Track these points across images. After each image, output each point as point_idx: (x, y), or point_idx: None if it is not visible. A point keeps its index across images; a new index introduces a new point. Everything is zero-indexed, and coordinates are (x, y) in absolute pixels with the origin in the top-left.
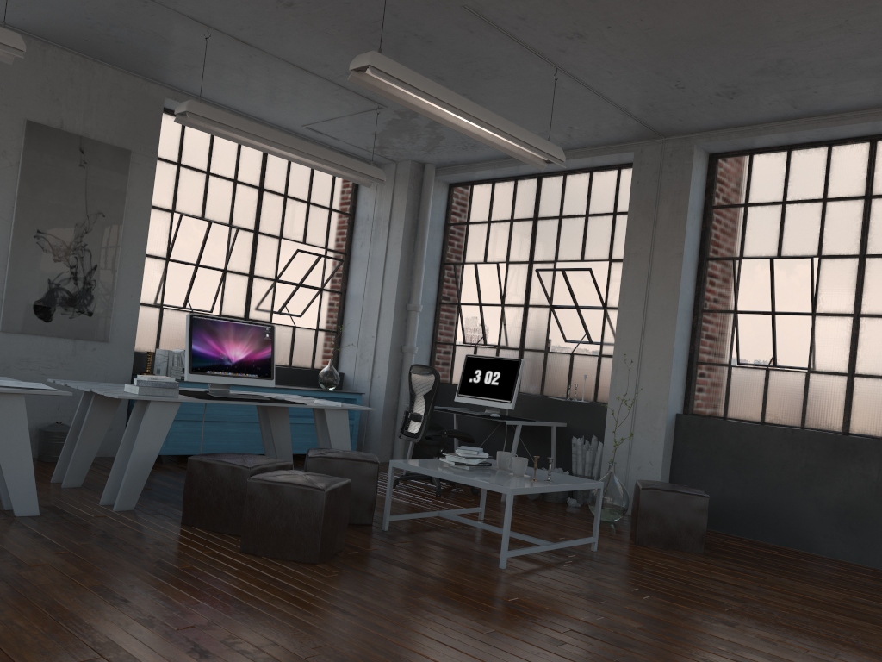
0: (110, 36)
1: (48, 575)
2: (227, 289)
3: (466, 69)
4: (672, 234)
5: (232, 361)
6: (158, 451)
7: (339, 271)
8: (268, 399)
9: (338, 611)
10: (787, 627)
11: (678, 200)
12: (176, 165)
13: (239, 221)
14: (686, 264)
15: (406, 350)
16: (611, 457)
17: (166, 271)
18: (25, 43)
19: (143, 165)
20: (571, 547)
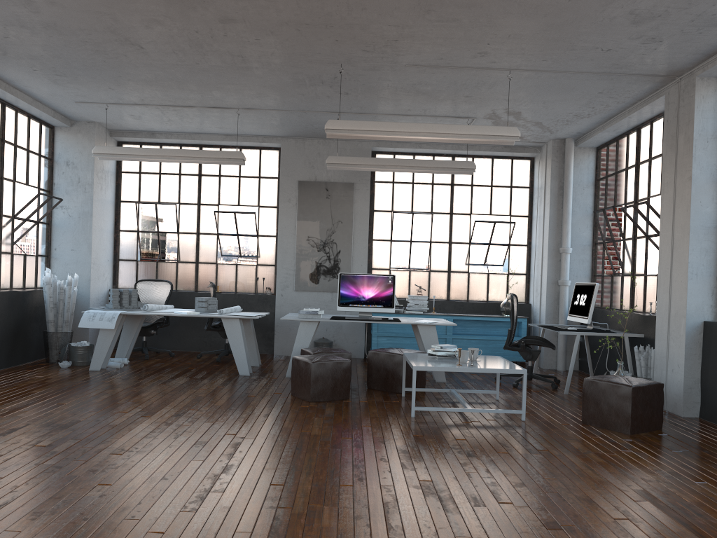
0: (318, 128)
1: (196, 391)
2: (433, 253)
3: (469, 88)
4: (685, 161)
5: (366, 298)
6: (307, 347)
7: (524, 230)
8: (380, 319)
9: (263, 415)
10: (511, 465)
11: (688, 130)
12: (391, 183)
13: (437, 209)
14: (698, 185)
15: (559, 283)
16: (658, 361)
17: (390, 247)
18: (294, 142)
19: (362, 189)
20: (510, 417)
